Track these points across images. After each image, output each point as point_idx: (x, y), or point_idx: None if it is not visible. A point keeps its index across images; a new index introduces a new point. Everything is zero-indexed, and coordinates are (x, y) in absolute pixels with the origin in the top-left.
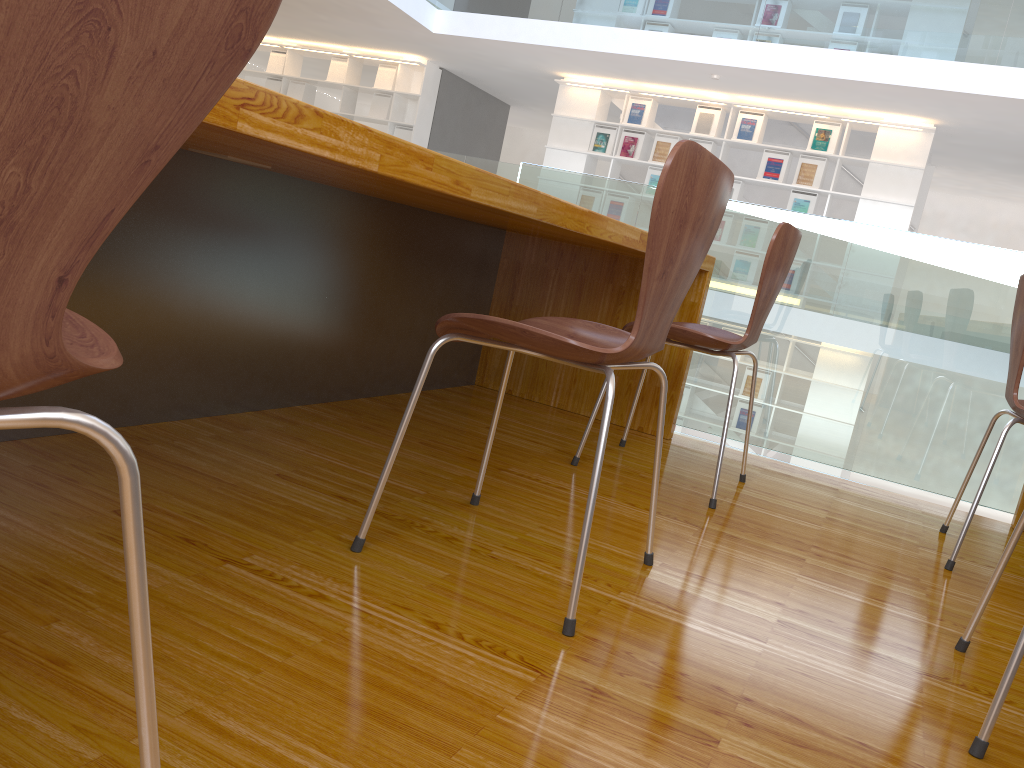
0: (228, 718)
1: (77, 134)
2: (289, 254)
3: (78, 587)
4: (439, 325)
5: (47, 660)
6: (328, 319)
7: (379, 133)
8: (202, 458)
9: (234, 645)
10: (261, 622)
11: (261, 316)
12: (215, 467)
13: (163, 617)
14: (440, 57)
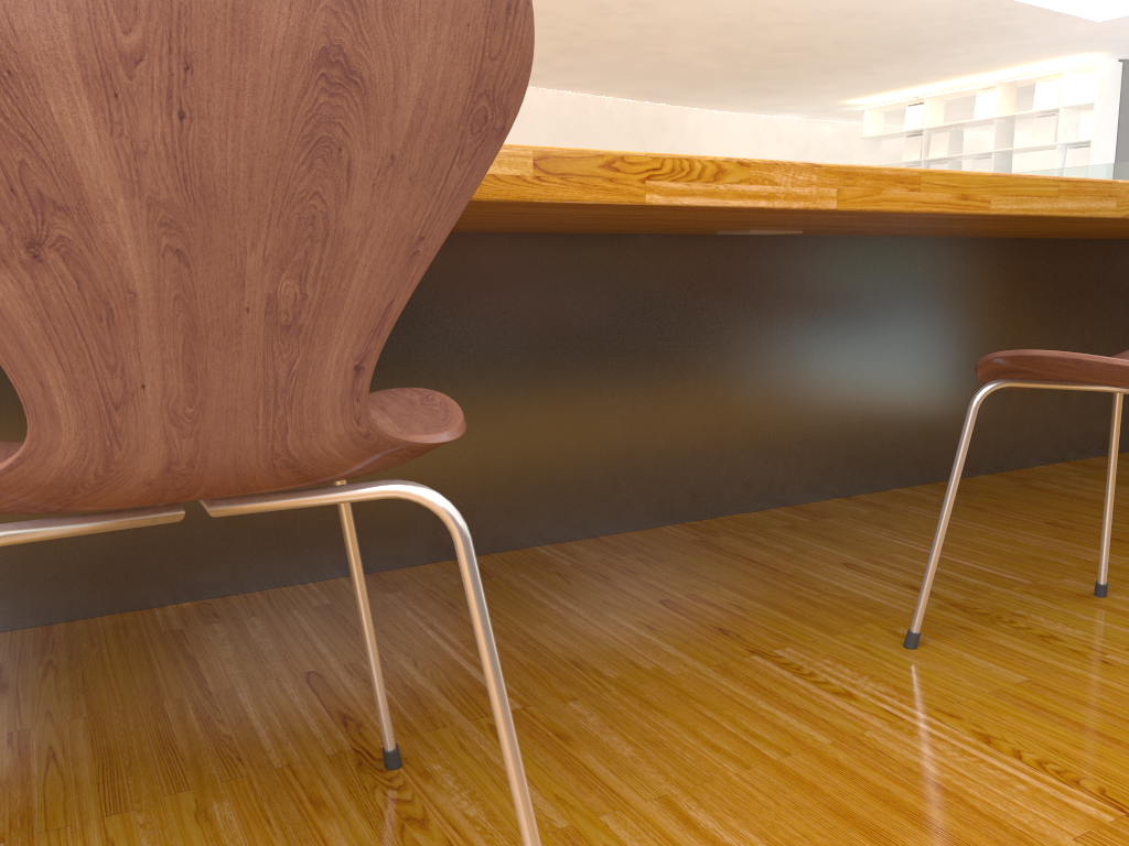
0: (699, 809)
1: (336, 243)
2: (859, 321)
3: (602, 670)
4: (978, 371)
5: (553, 734)
6: (920, 387)
7: (830, 166)
8: (766, 548)
9: (731, 737)
10: (769, 717)
11: (834, 393)
12: (776, 557)
13: (670, 704)
14: (1116, 47)
